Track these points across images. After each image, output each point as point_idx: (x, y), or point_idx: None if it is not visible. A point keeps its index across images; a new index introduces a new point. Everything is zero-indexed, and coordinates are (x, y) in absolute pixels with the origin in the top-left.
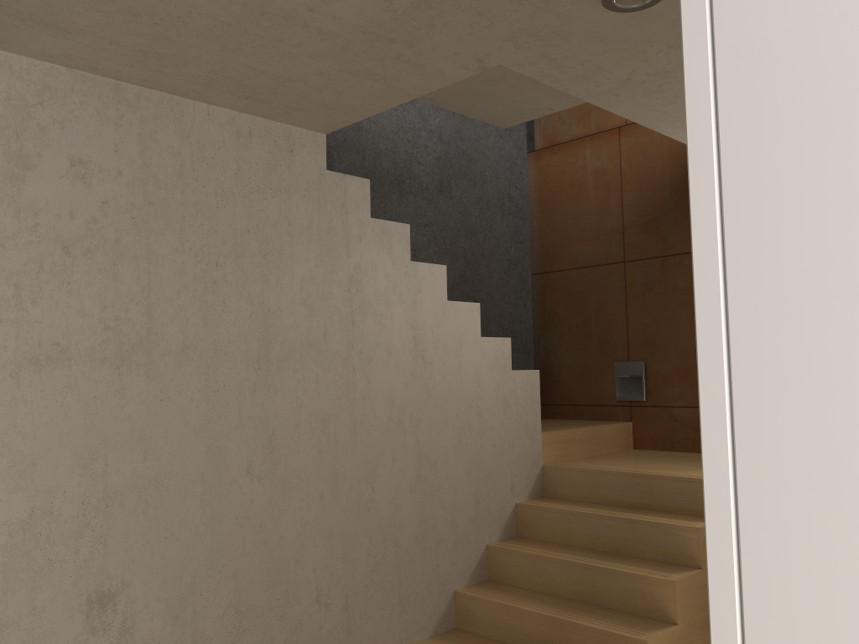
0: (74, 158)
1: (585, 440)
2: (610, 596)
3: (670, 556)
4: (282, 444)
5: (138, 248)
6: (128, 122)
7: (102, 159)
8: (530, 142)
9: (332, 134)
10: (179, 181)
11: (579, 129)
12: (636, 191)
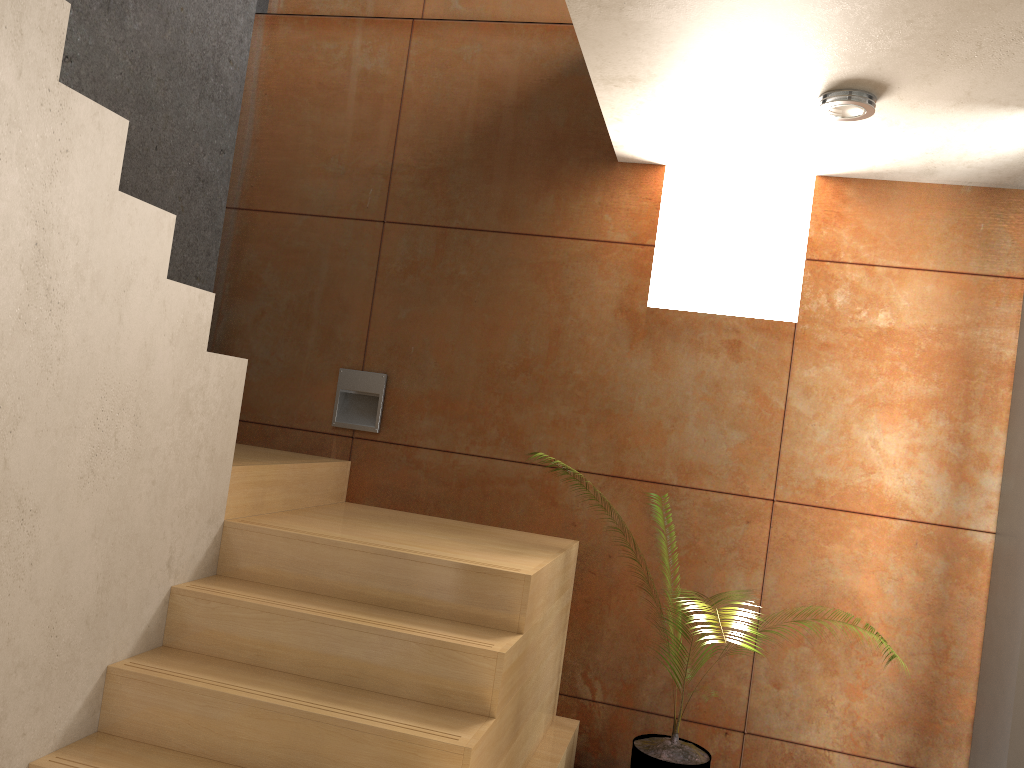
0: None
1: (290, 484)
2: None
3: (445, 695)
4: None
5: None
6: None
7: None
8: None
9: None
10: None
11: (347, 4)
12: (421, 122)
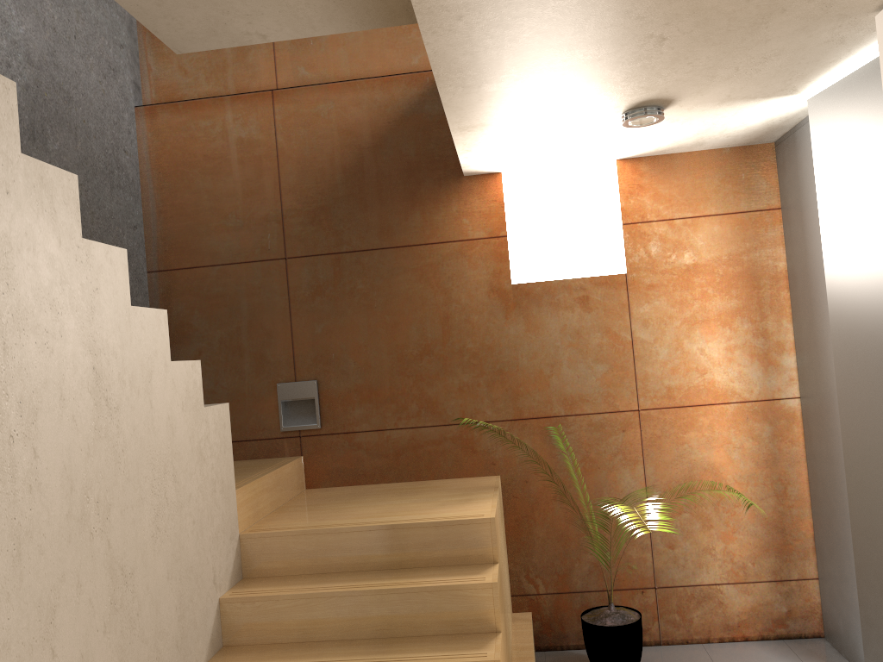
0: None
1: (271, 489)
2: None
3: (459, 625)
4: None
5: None
6: None
7: None
8: (137, 92)
9: None
10: None
11: (210, 86)
12: (298, 172)
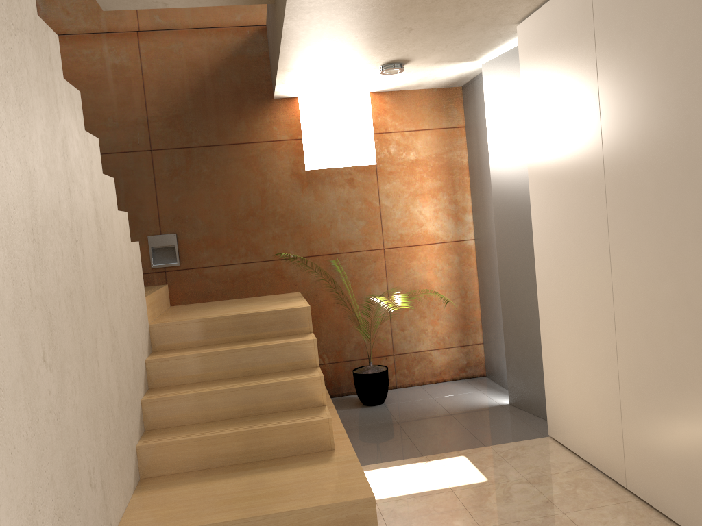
0: None
1: (158, 301)
2: (271, 403)
3: (295, 364)
4: (55, 326)
5: None
6: None
7: None
8: None
9: None
10: None
11: (88, 24)
12: (158, 90)
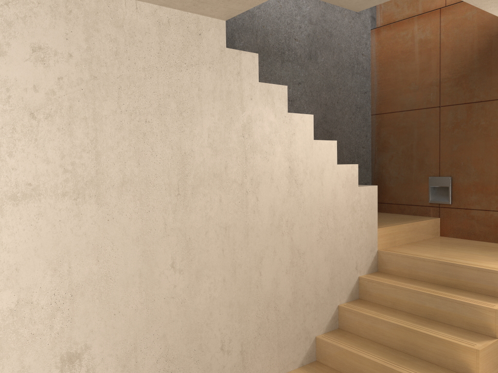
0: (34, 45)
1: (407, 232)
2: (427, 352)
3: (473, 326)
4: (196, 246)
5: (87, 111)
6: (75, 16)
7: (56, 46)
8: (373, 21)
9: (234, 20)
10: (116, 60)
11: (409, 11)
12: (451, 55)
